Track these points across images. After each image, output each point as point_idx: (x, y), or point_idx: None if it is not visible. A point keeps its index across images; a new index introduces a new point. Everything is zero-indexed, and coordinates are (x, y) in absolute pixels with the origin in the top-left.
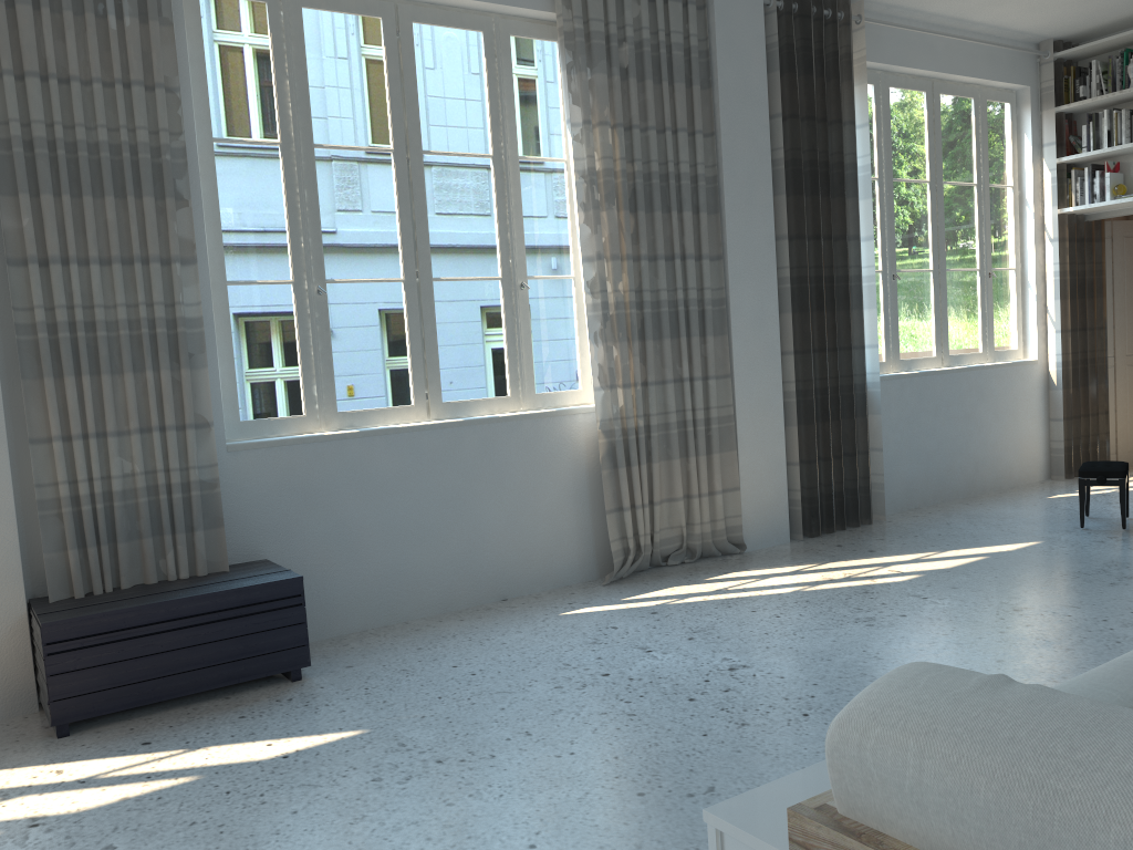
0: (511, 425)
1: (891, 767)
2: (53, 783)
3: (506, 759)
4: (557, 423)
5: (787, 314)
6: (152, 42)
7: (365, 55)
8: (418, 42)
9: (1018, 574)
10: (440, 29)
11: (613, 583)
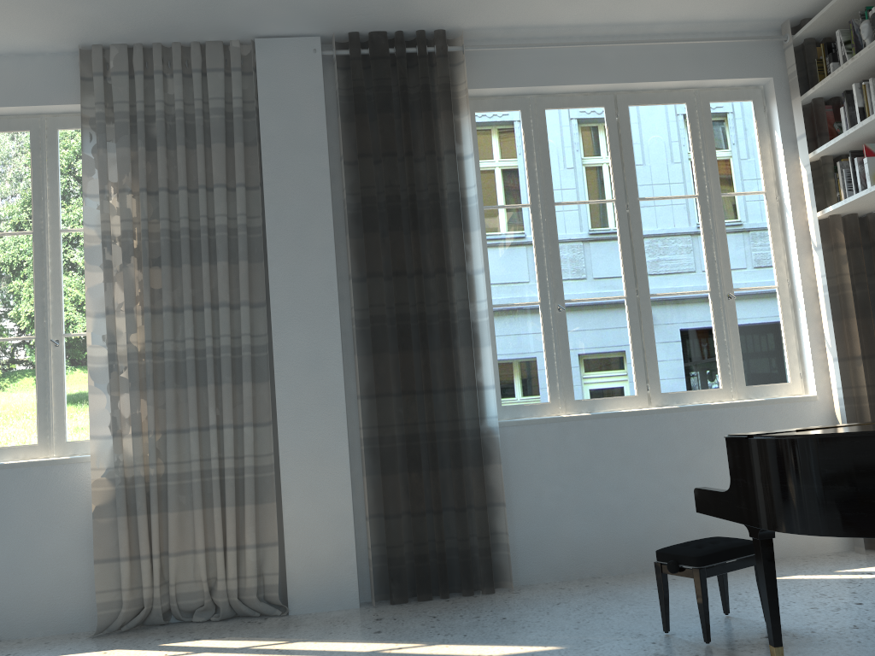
0: (18, 471)
1: None
2: None
3: None
4: (71, 470)
5: (355, 356)
6: None
7: None
8: None
9: None
10: None
11: (101, 636)
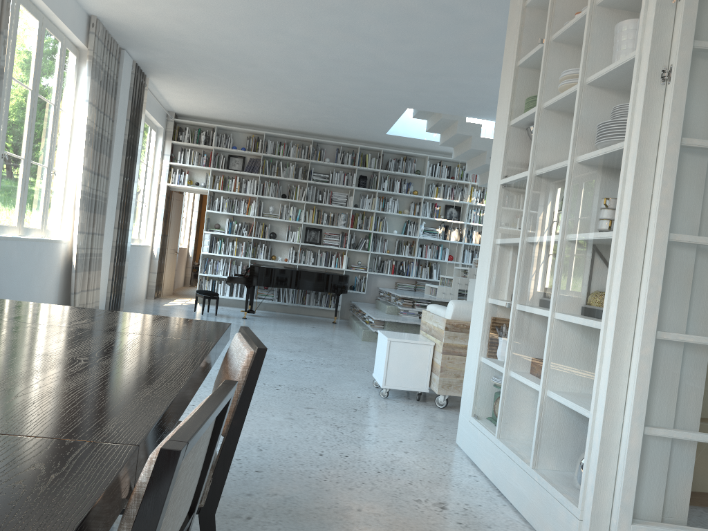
0: (47, 244)
1: (464, 309)
2: None
3: None
4: (57, 246)
5: (117, 210)
6: (4, 9)
7: (32, 38)
8: (45, 38)
9: None
10: (51, 35)
11: None
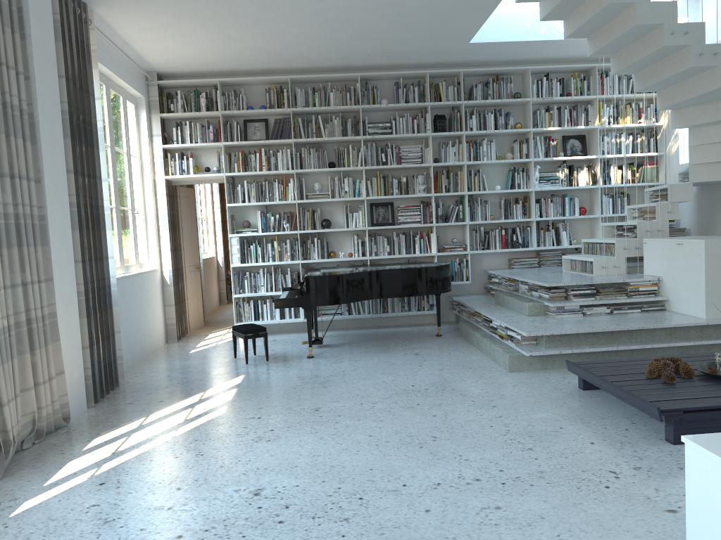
0: None
1: None
2: None
3: None
4: None
5: (75, 231)
6: None
7: None
8: None
9: (274, 393)
10: None
11: (2, 477)
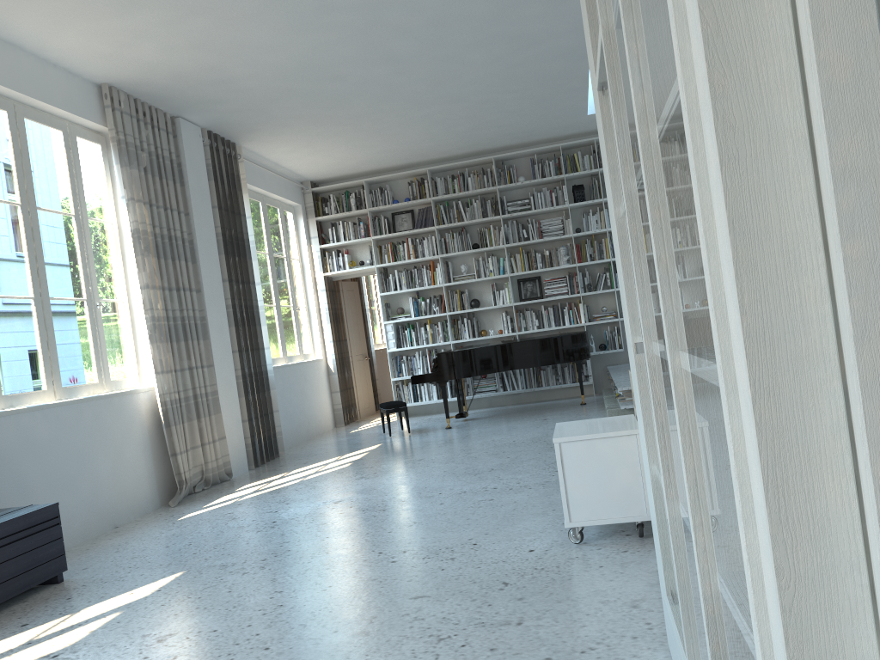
0: (108, 401)
1: None
2: (3, 652)
3: (299, 548)
4: (130, 399)
5: (232, 327)
6: None
7: None
8: (28, 132)
9: (396, 453)
10: (40, 125)
11: (178, 505)
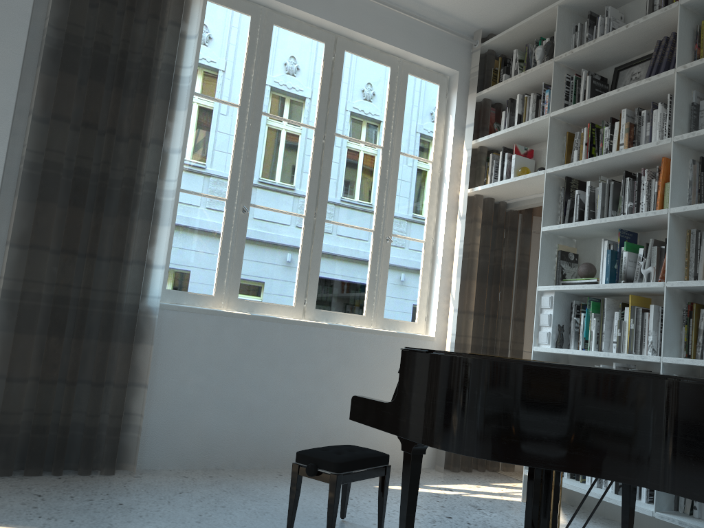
0: None
1: None
2: None
3: None
4: None
5: (16, 198)
6: None
7: None
8: None
9: None
10: None
11: None
